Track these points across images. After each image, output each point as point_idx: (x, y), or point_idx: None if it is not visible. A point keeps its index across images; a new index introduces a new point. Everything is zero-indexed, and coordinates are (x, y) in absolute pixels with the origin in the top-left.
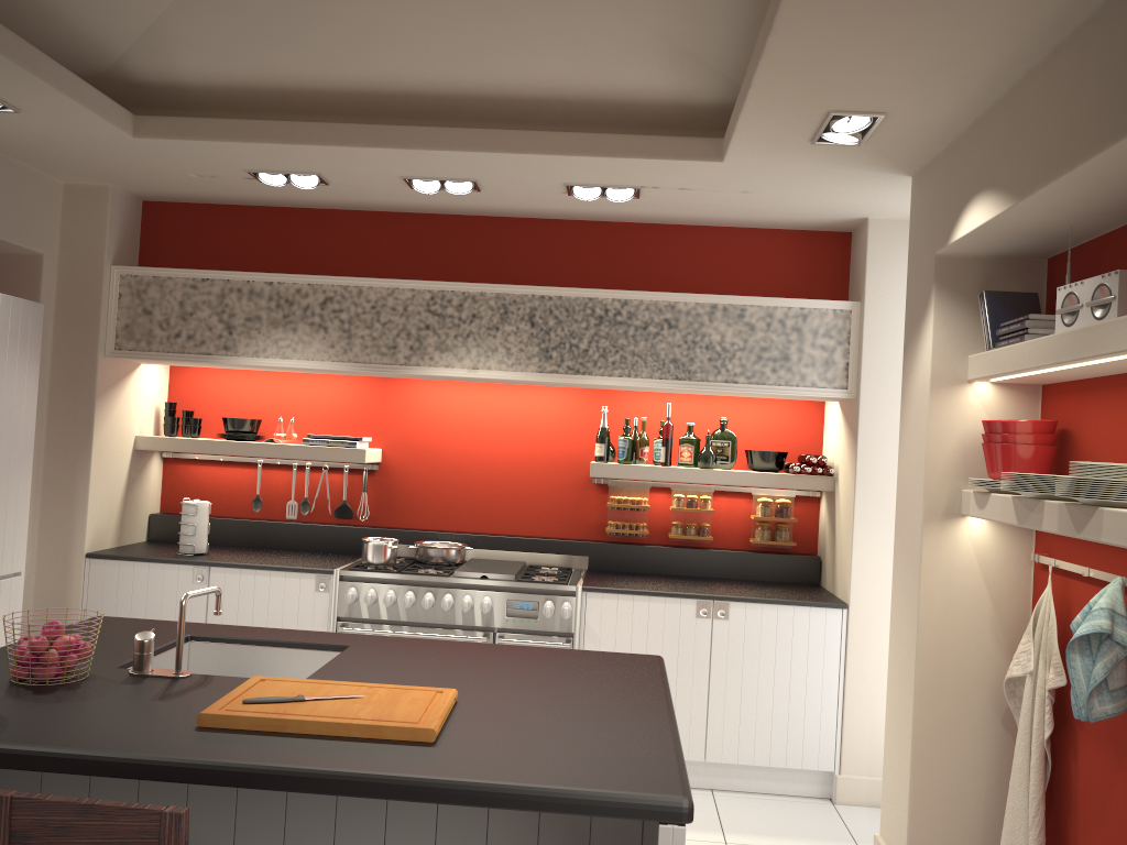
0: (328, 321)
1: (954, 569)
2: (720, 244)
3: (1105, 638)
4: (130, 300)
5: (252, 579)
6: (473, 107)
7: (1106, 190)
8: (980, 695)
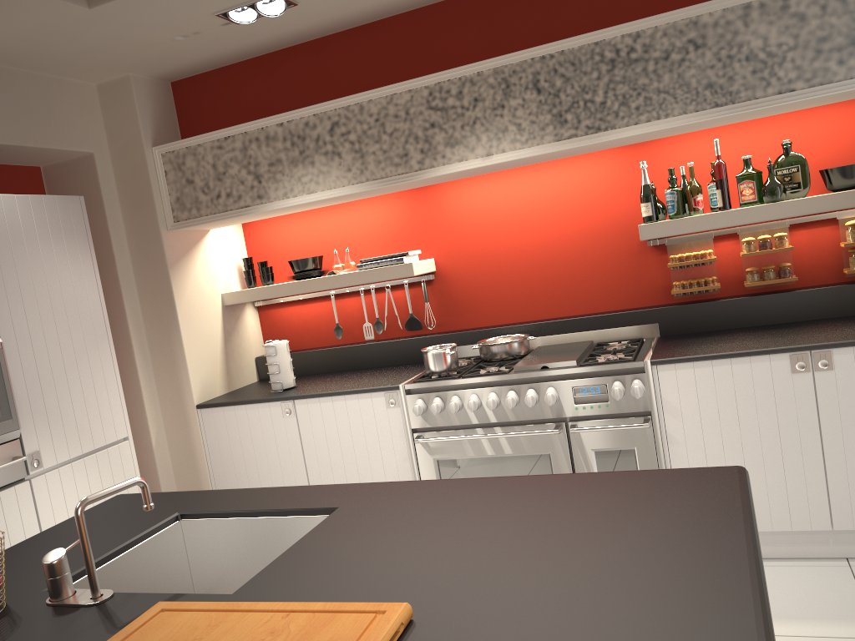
0: (339, 146)
1: None
2: None
3: None
4: (174, 175)
5: (331, 405)
6: None
7: None
8: None
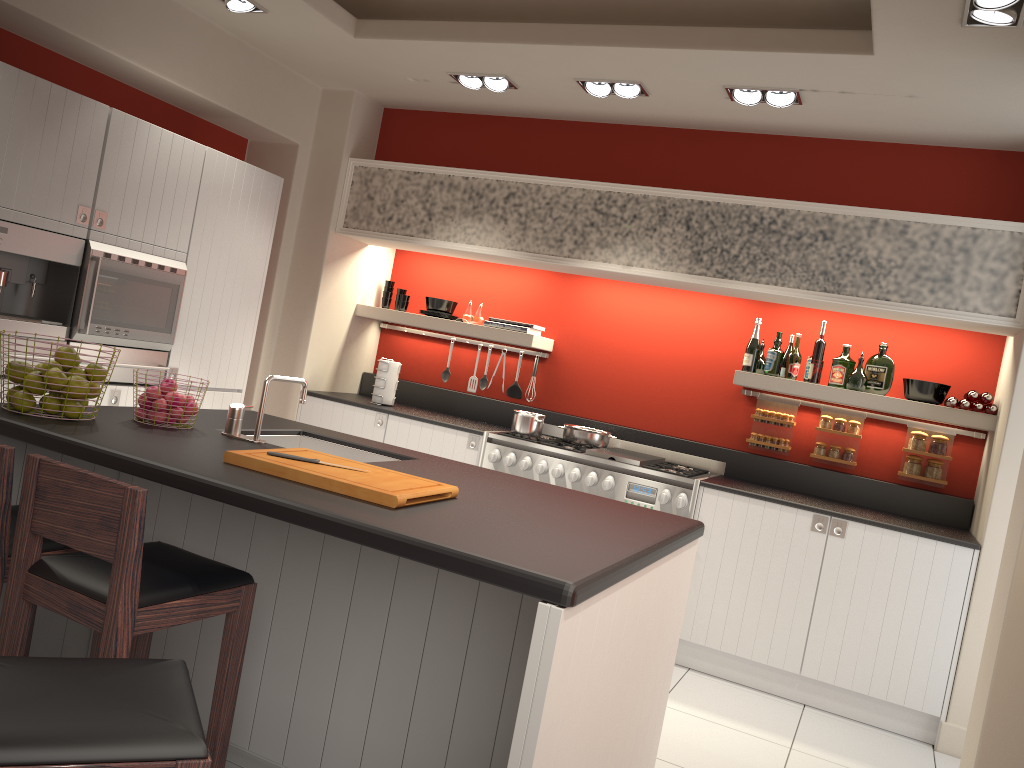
0: (508, 214)
1: None
2: (897, 162)
3: None
4: (359, 187)
5: (419, 429)
6: (636, 7)
7: None
8: None
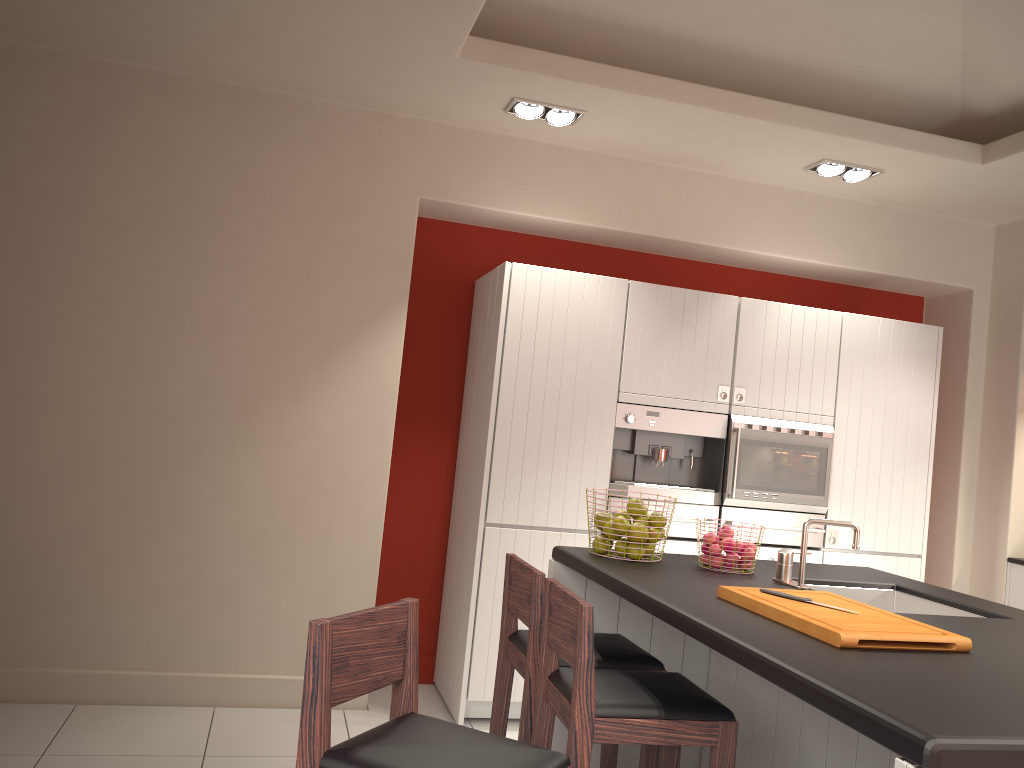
0: None
1: None
2: None
3: None
4: None
5: None
6: None
7: None
8: None
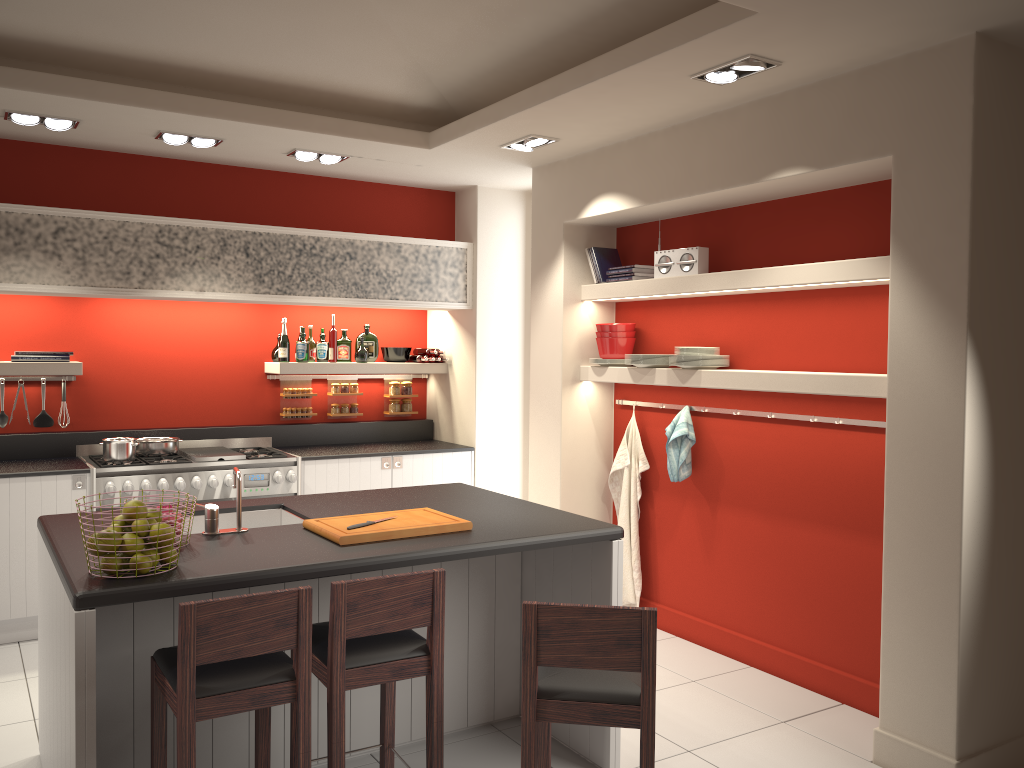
0: (62, 249)
1: (577, 413)
2: (371, 196)
3: (684, 438)
4: None
5: (7, 487)
6: (244, 85)
7: (691, 204)
8: (591, 485)
